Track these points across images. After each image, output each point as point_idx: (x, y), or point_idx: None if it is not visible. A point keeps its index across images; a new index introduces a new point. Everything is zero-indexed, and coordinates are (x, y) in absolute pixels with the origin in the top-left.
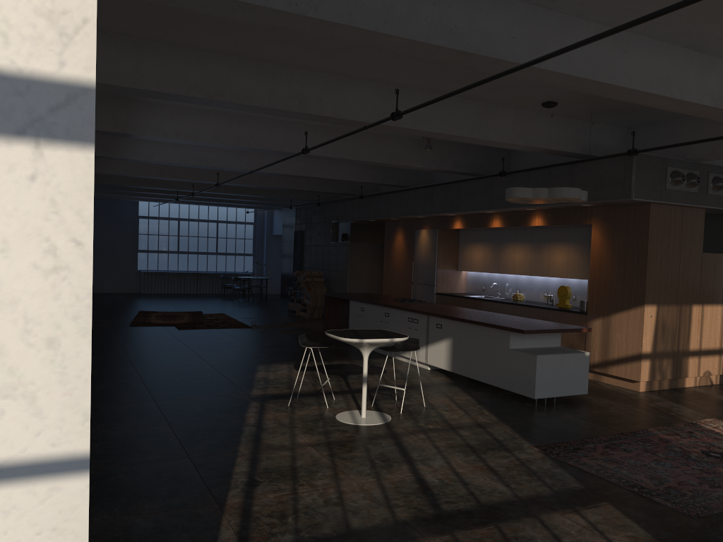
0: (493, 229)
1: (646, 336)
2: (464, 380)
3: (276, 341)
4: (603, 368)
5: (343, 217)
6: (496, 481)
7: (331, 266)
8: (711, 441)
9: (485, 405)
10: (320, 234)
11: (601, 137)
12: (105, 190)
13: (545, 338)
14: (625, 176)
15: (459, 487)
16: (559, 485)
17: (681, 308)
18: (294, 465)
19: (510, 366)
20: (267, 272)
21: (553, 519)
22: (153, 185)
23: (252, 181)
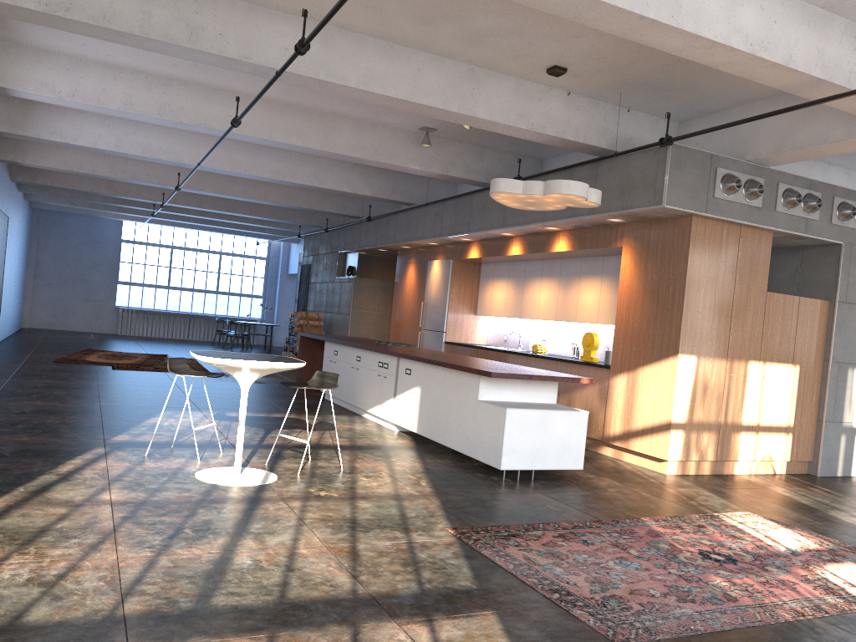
0: (518, 261)
1: (679, 398)
2: (432, 446)
3: (225, 389)
4: (624, 441)
5: (350, 245)
6: (344, 570)
7: (334, 307)
8: (723, 539)
9: (431, 474)
10: (326, 268)
11: (639, 130)
12: (64, 198)
13: (533, 390)
14: (657, 175)
15: (275, 573)
16: (438, 582)
17: (733, 364)
18: (50, 526)
19: (477, 424)
20: (279, 320)
21: (380, 631)
22: (117, 192)
23: (232, 191)
